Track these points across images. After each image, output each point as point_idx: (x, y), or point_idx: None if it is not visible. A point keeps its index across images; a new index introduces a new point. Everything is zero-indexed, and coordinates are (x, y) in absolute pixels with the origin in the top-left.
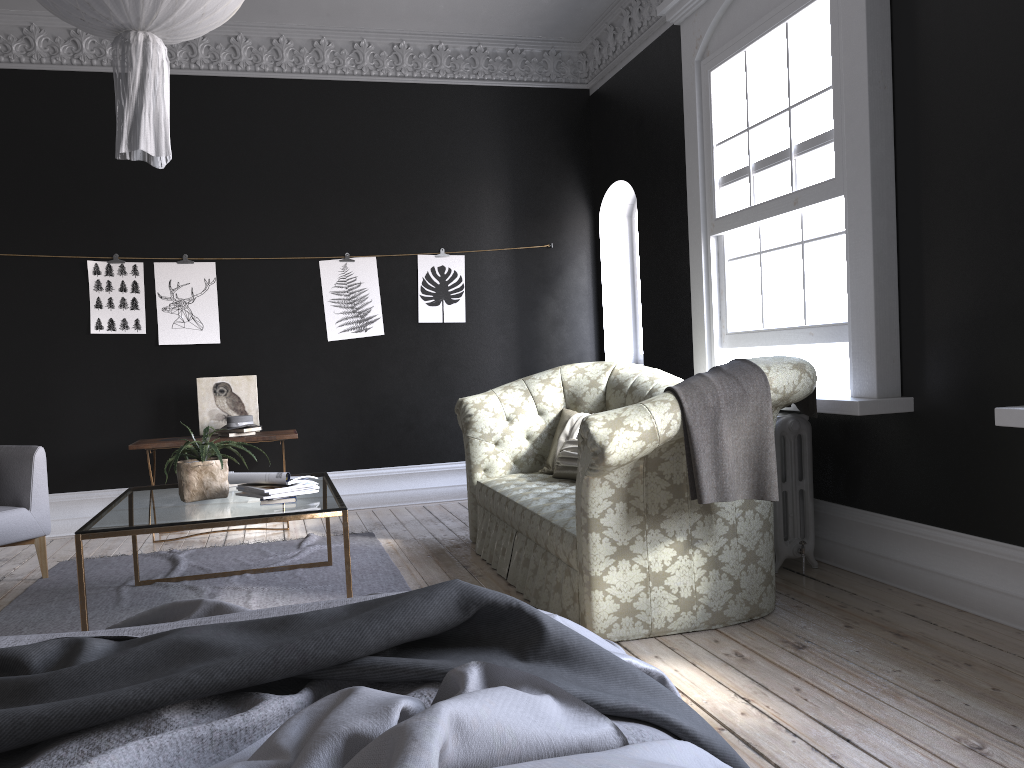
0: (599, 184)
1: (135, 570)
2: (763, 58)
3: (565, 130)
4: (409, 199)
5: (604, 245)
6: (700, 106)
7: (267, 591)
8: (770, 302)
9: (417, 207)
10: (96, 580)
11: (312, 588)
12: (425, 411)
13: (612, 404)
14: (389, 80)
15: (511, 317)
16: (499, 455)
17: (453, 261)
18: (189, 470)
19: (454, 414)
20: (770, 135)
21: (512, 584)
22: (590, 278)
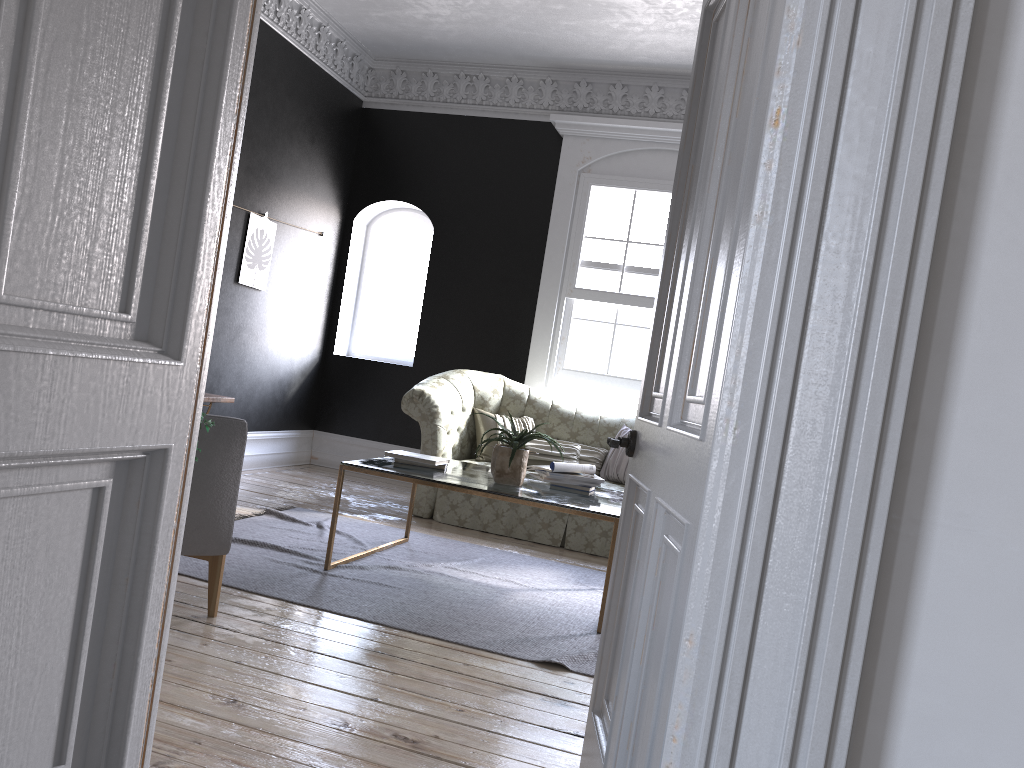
0: (362, 191)
1: (330, 553)
2: (654, 204)
3: (346, 131)
4: (255, 151)
5: (352, 246)
6: (573, 203)
7: (458, 566)
8: (618, 358)
9: (258, 162)
10: (254, 567)
11: (478, 561)
12: (224, 377)
13: (511, 410)
14: (268, 22)
15: (289, 294)
16: (450, 443)
17: (270, 227)
18: (526, 457)
19: (241, 383)
20: (651, 255)
21: (576, 550)
22: (334, 271)
